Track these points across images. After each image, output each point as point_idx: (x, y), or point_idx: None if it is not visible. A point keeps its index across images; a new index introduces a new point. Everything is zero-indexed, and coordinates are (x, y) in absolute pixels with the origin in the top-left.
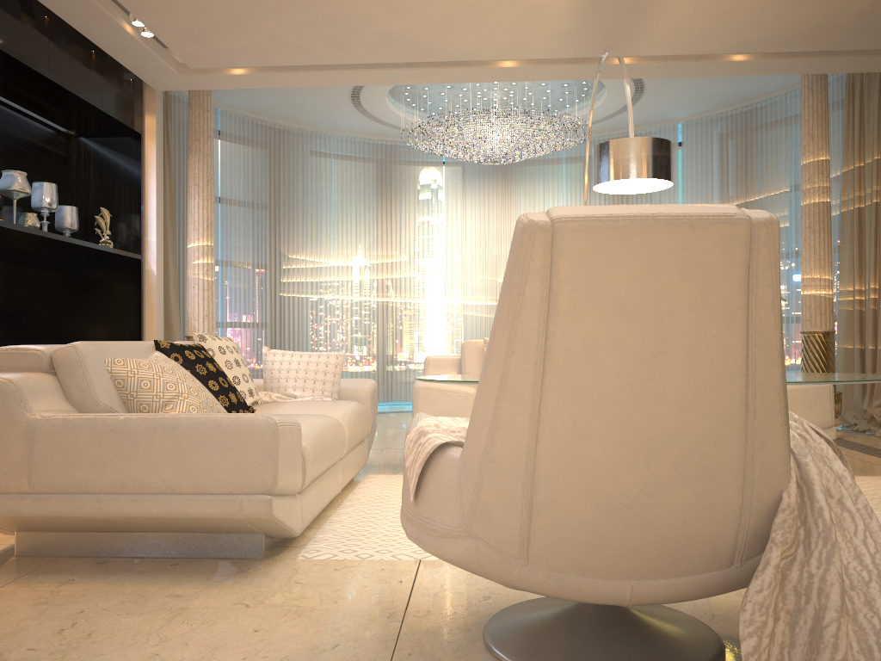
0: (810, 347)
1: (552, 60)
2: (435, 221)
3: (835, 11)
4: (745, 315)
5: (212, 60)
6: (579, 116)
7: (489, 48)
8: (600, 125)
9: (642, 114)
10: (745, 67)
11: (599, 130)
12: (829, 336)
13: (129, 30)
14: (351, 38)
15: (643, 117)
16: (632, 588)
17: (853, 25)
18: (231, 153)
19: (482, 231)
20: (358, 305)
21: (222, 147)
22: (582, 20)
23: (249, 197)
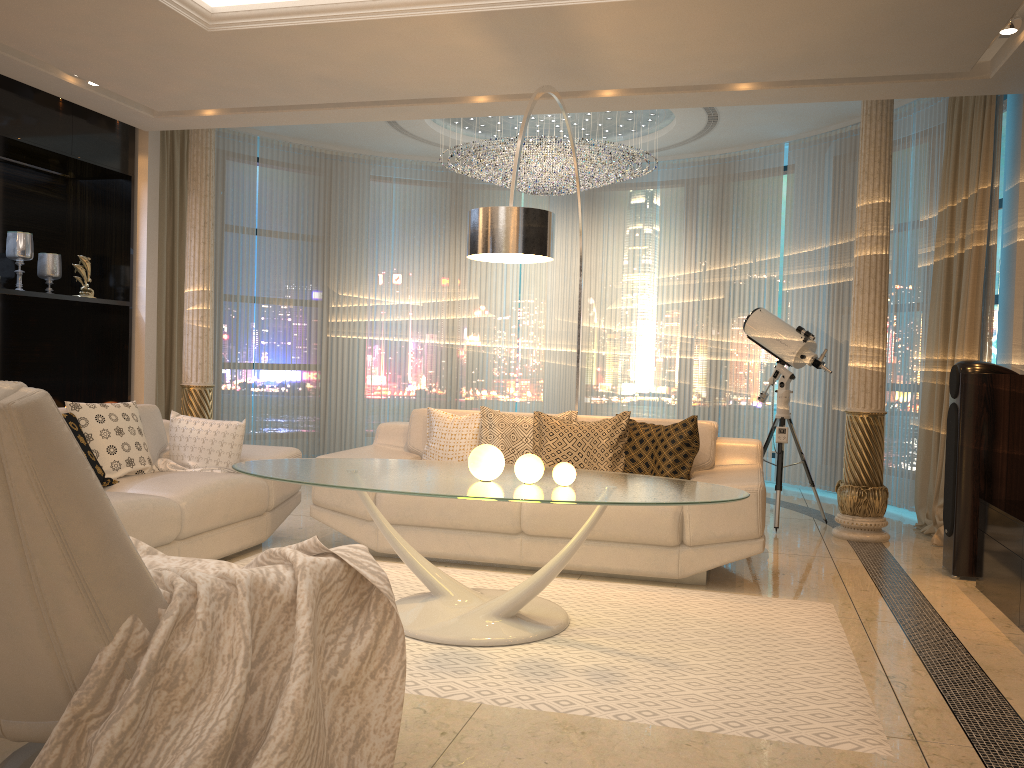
0: (852, 430)
1: (529, 94)
2: None
3: (809, 39)
4: (5, 491)
5: (173, 104)
6: (660, 137)
7: (442, 86)
8: (694, 145)
9: (735, 134)
10: (760, 96)
11: (696, 150)
12: (875, 418)
13: (72, 81)
14: (289, 81)
15: (738, 136)
16: (1, 726)
17: (847, 52)
18: (271, 184)
19: (563, 266)
20: (419, 347)
21: (261, 178)
22: (516, 58)
23: (293, 231)
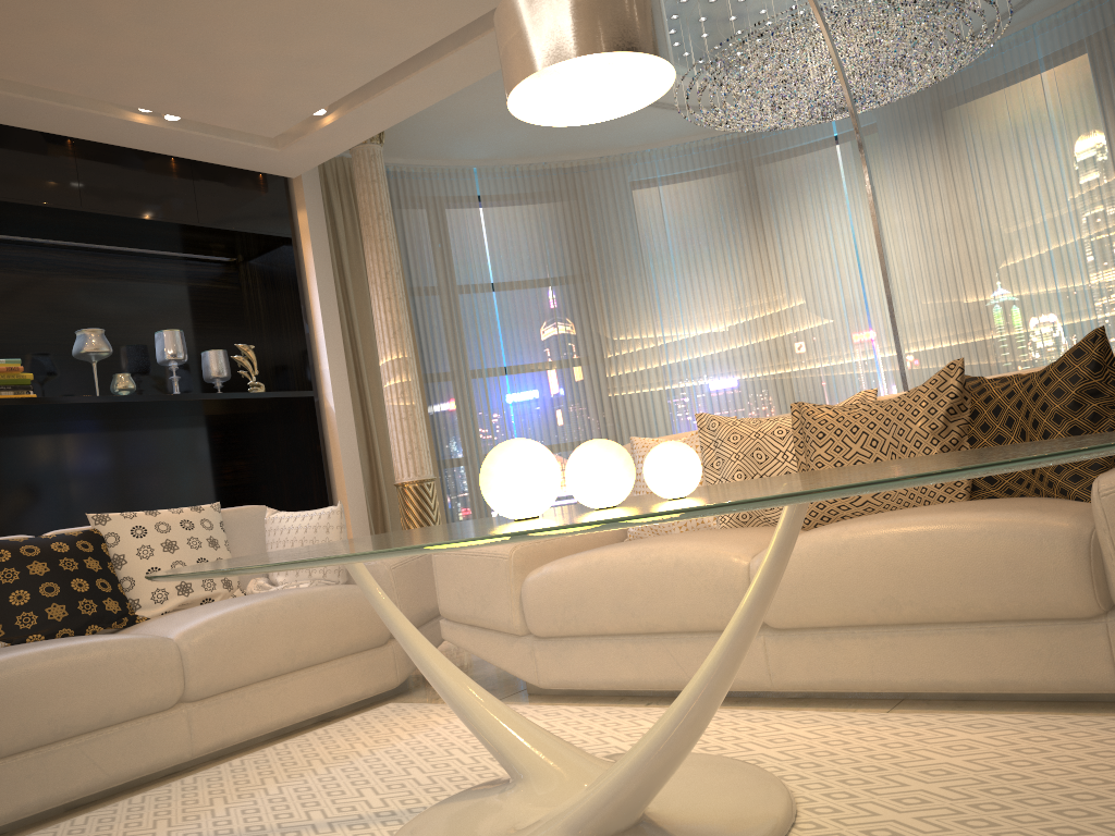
0: None
1: None
2: (838, 231)
3: None
4: None
5: (274, 118)
6: None
7: None
8: None
9: None
10: None
11: None
12: None
13: (143, 120)
14: (355, 15)
15: None
16: None
17: None
18: (501, 221)
19: (918, 225)
20: (735, 387)
21: (487, 217)
22: None
23: (539, 272)
